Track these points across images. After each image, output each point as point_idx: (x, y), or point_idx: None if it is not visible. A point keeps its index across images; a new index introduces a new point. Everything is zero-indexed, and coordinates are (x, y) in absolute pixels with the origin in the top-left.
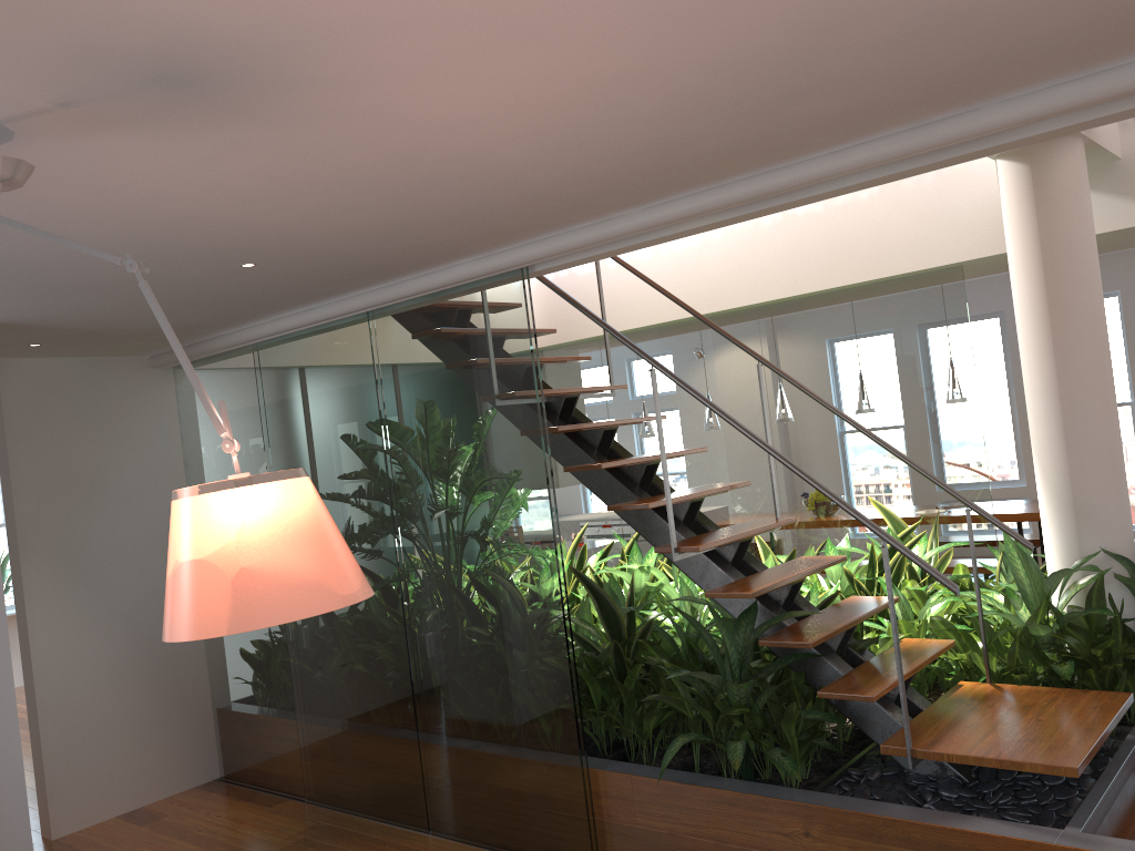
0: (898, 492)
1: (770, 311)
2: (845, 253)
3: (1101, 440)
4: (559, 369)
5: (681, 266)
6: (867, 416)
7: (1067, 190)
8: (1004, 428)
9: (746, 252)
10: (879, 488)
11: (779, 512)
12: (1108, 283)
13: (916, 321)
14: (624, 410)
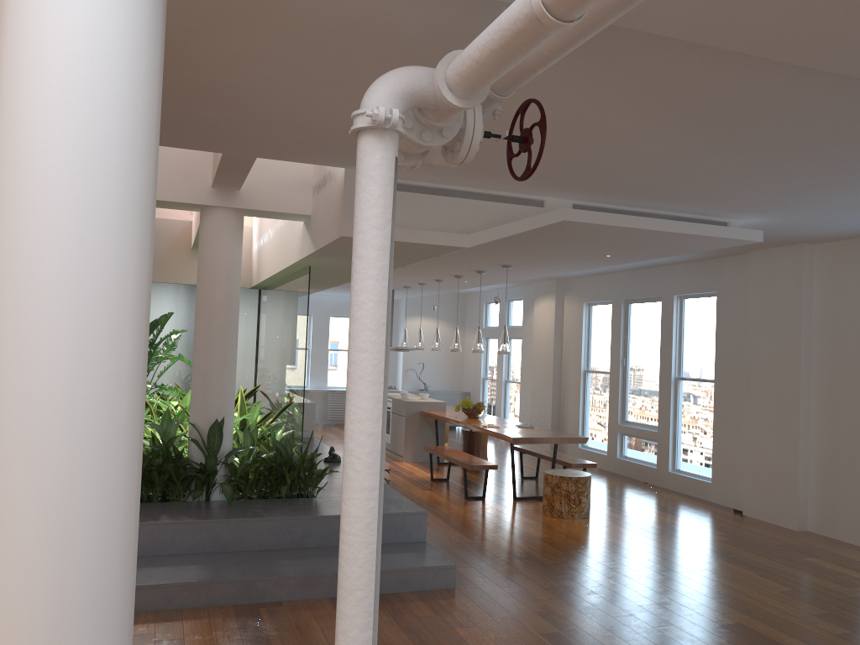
0: (294, 390)
1: (289, 279)
2: (284, 251)
3: (200, 365)
4: (267, 298)
5: (270, 248)
6: (294, 344)
7: (206, 234)
8: (656, 385)
9: (276, 244)
10: (292, 386)
11: (282, 393)
12: (711, 285)
13: (302, 294)
14: (271, 325)
